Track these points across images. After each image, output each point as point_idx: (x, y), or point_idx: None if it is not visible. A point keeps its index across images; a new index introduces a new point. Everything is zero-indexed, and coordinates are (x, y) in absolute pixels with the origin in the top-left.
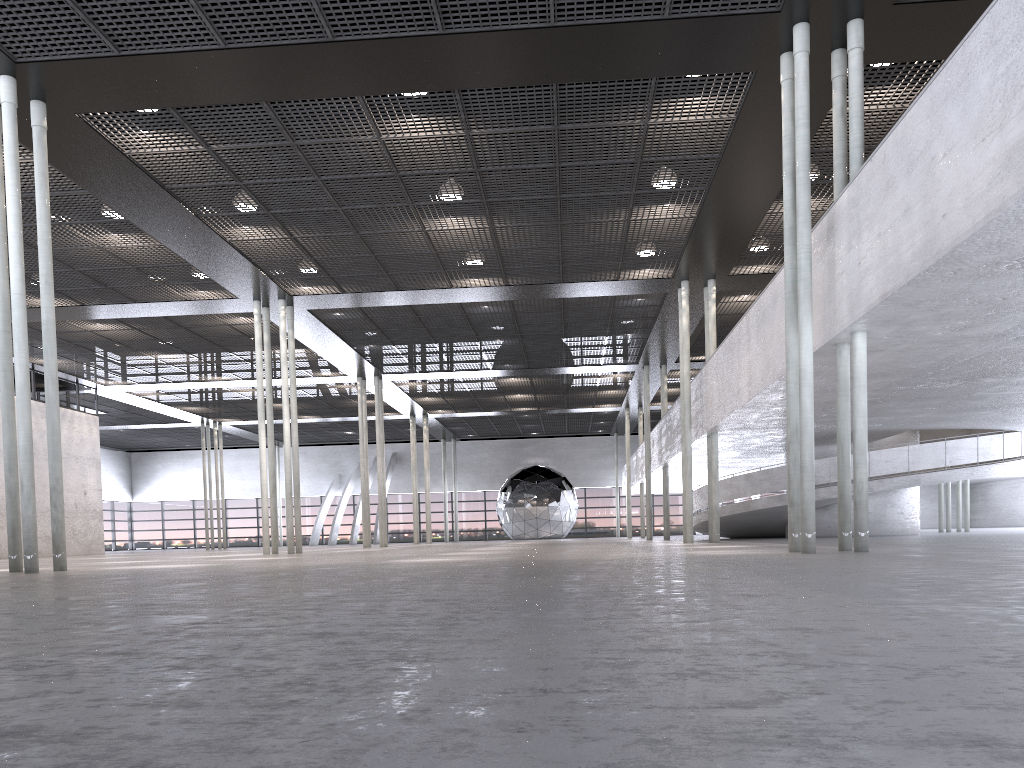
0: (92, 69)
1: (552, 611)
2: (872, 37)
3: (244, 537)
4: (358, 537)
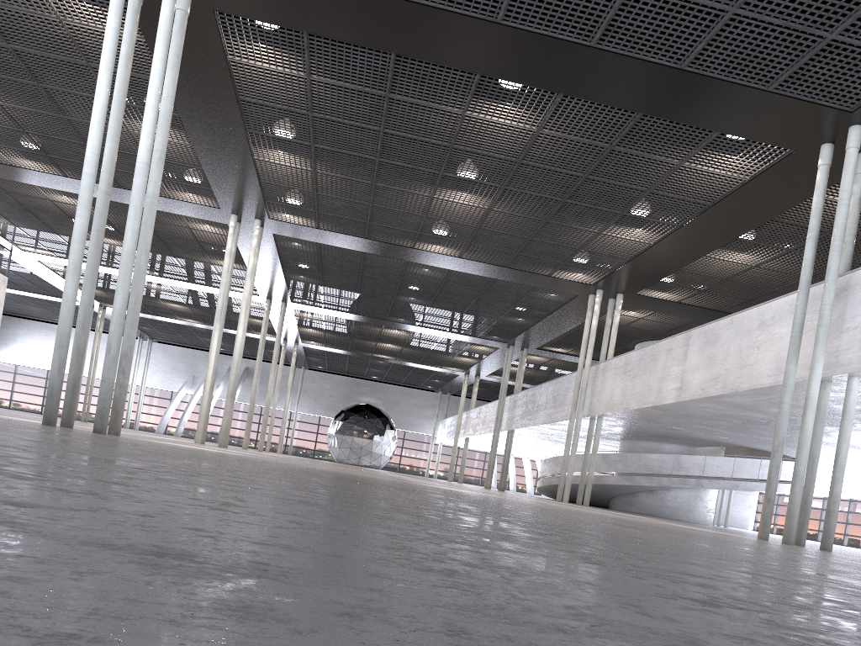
0: None
1: None
2: None
3: (91, 413)
4: None
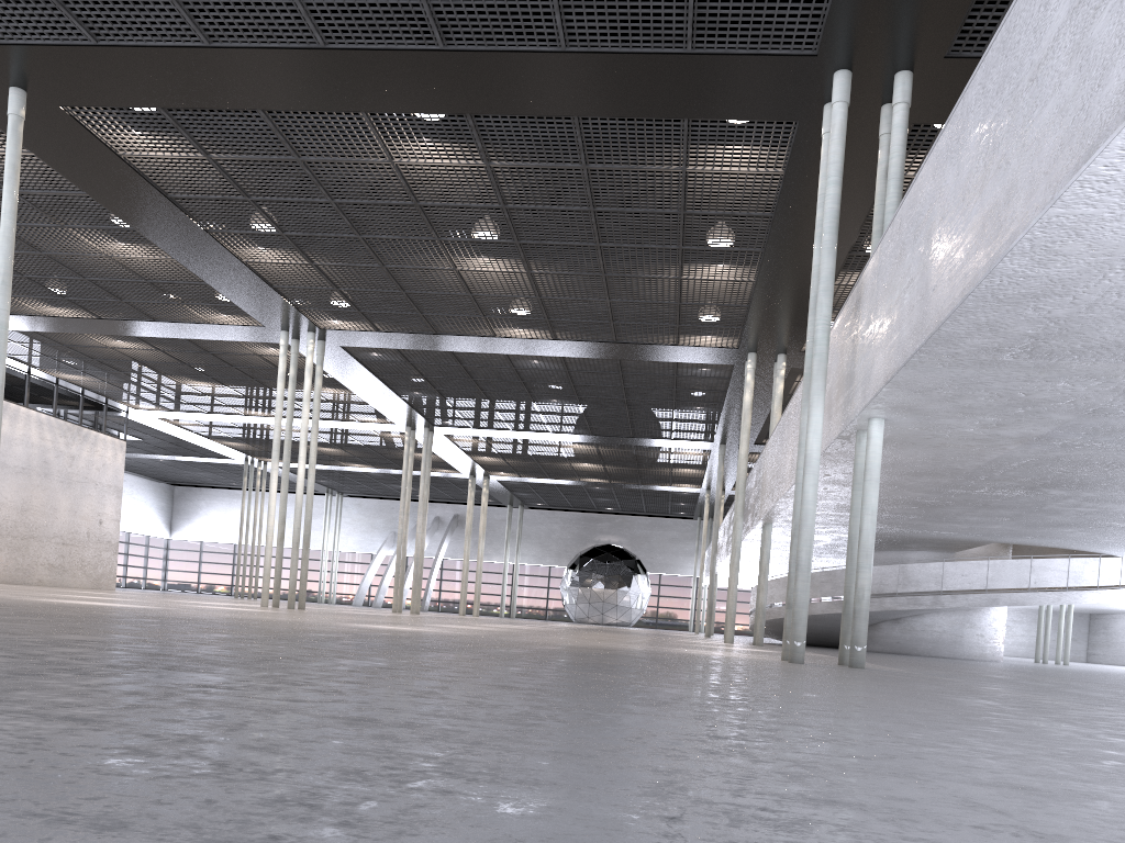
0: (70, 58)
1: (213, 676)
2: (925, 93)
3: (284, 589)
4: (407, 602)
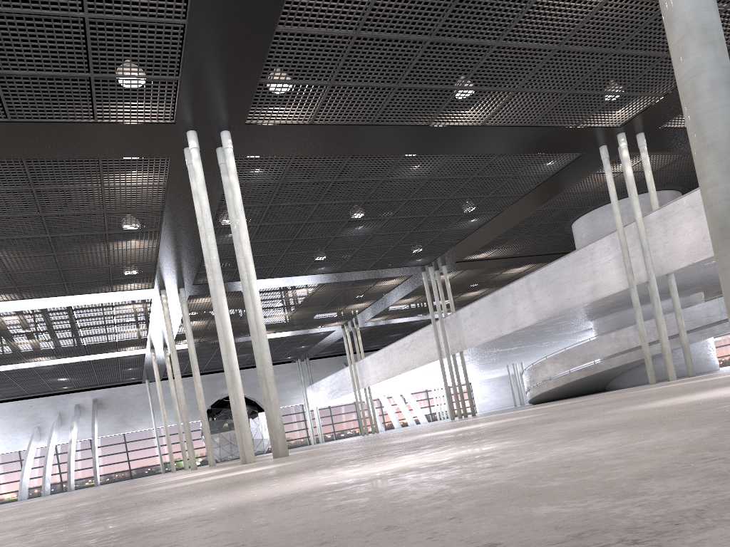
0: None
1: None
2: None
3: None
4: (65, 485)
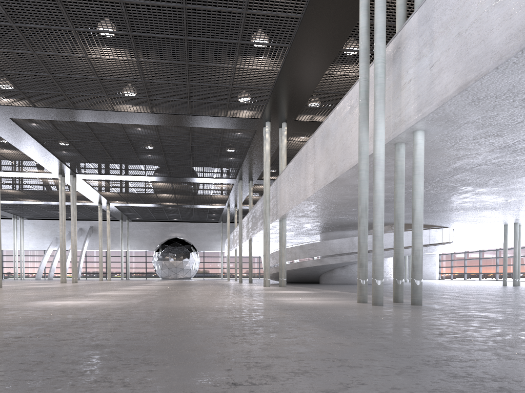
0: None
1: None
2: None
3: None
4: (68, 275)
